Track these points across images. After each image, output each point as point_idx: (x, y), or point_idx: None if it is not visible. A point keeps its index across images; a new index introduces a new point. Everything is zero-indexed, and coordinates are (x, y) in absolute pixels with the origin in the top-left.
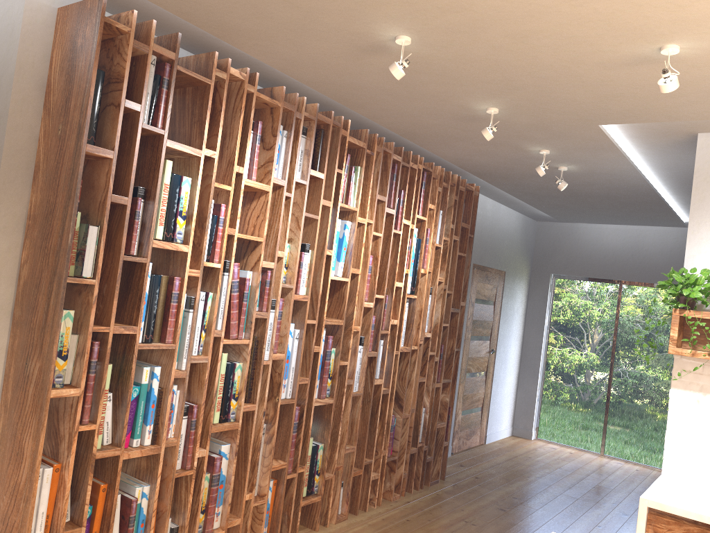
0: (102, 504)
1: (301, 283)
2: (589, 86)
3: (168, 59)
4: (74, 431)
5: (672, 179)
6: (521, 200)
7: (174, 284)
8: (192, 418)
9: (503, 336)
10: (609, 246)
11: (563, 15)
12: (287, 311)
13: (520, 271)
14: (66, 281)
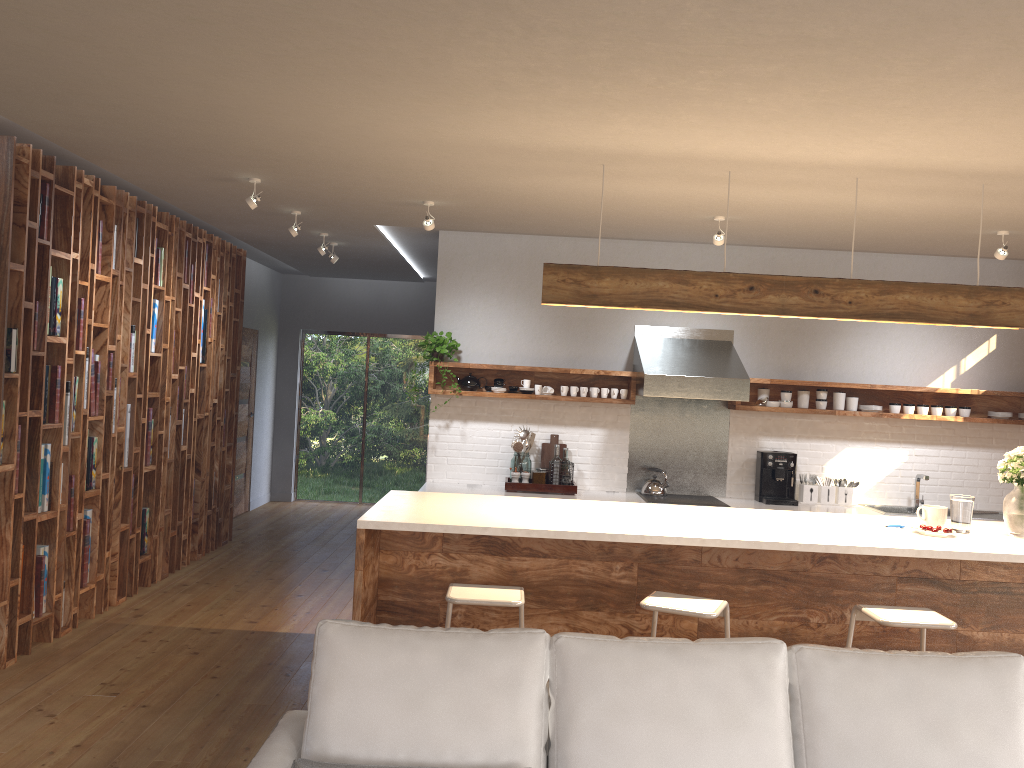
0: (22, 561)
1: (131, 362)
2: (375, 209)
3: (48, 179)
4: (12, 499)
5: (417, 251)
6: (280, 260)
7: (58, 372)
8: (72, 487)
9: (260, 398)
10: (357, 299)
11: (371, 185)
12: (123, 388)
13: (270, 329)
14: (4, 376)
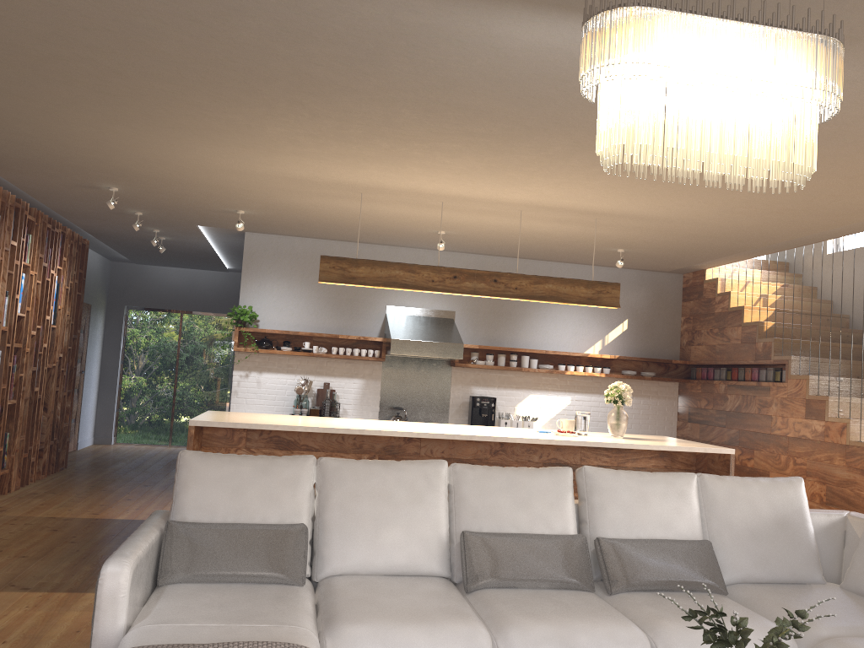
0: None
1: (4, 318)
2: (200, 214)
3: None
4: None
5: (226, 247)
6: (115, 249)
7: None
8: None
9: (90, 359)
10: (173, 283)
11: (200, 197)
12: None
13: (100, 304)
14: None
